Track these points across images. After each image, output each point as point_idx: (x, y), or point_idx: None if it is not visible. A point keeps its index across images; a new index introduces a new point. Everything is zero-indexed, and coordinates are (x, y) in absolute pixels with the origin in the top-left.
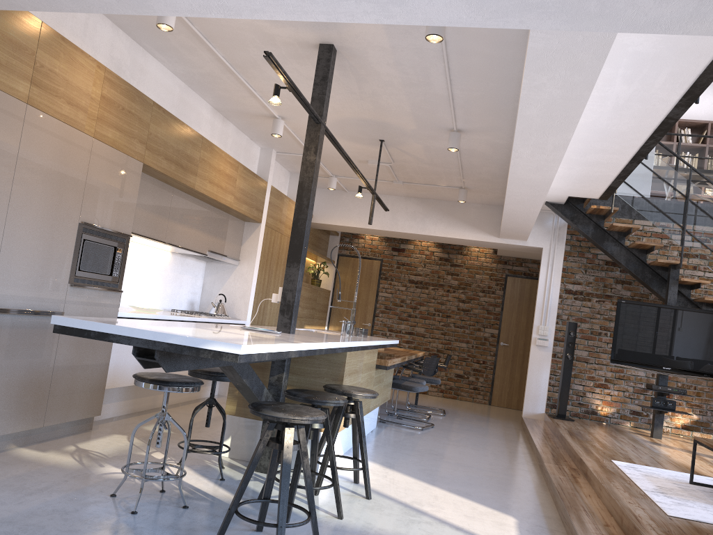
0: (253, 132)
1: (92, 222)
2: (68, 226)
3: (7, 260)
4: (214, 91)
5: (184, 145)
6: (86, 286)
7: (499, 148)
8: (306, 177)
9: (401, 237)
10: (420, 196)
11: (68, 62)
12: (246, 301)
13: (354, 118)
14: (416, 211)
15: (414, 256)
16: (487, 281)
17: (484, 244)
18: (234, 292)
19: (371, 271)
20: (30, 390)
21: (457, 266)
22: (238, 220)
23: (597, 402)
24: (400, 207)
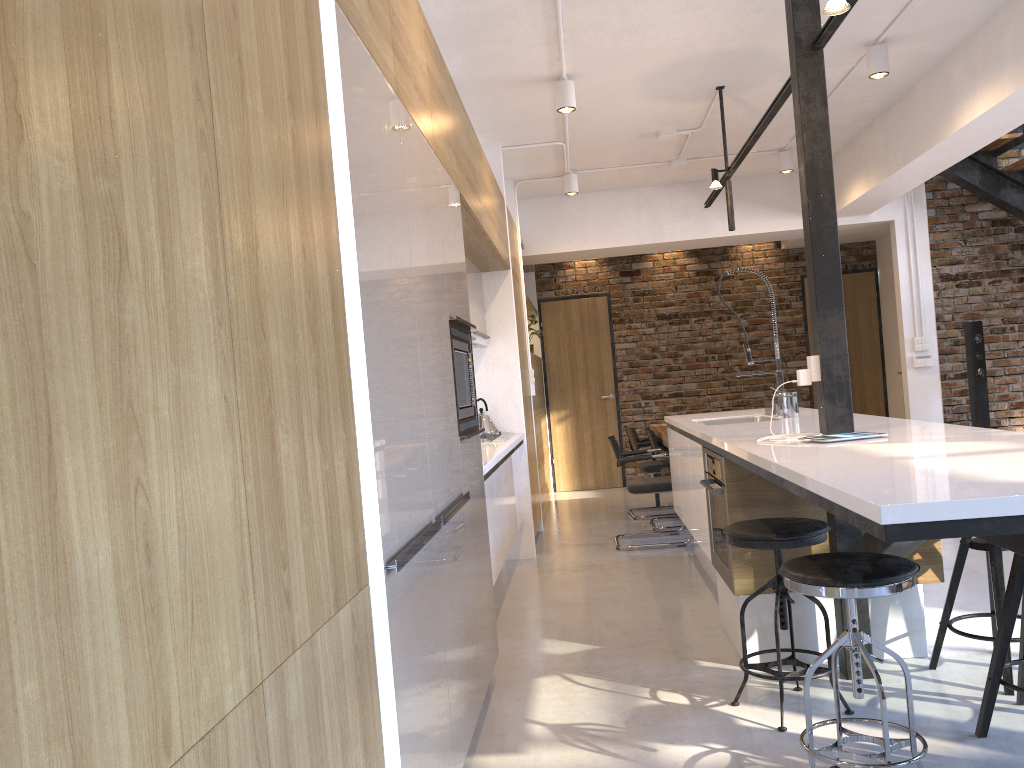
0: (488, 116)
1: (453, 314)
2: (445, 330)
3: (428, 419)
4: (479, 46)
5: (470, 151)
6: (471, 435)
7: (922, 62)
8: (816, 151)
9: (657, 251)
10: (691, 179)
11: (404, 2)
12: (516, 401)
13: (707, 52)
14: (688, 204)
15: (657, 278)
16: (774, 291)
17: (794, 235)
18: (492, 392)
19: (596, 314)
20: (469, 649)
21: (726, 279)
22: (478, 272)
23: (1019, 430)
24: (661, 202)
